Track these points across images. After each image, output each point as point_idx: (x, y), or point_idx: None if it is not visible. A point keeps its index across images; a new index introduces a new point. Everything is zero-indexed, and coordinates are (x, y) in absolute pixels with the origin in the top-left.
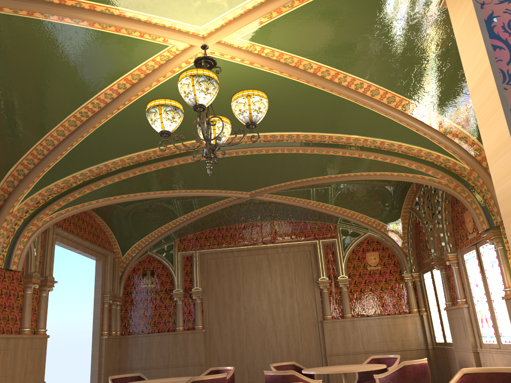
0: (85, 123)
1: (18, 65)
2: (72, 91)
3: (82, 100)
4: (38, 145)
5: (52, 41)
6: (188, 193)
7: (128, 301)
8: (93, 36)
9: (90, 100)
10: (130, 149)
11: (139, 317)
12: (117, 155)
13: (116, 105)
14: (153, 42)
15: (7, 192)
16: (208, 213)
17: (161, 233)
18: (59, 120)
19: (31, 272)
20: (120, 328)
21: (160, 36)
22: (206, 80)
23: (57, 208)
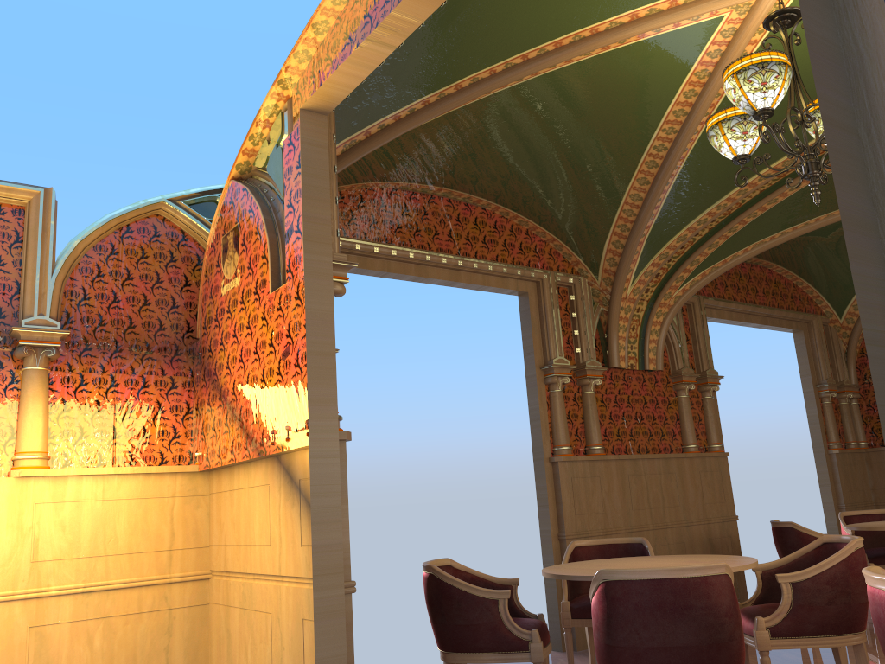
0: (666, 159)
1: (556, 125)
2: (631, 126)
3: (648, 133)
4: (623, 205)
5: (574, 86)
6: None
7: (870, 392)
8: (616, 57)
9: (658, 128)
10: (756, 165)
11: None
12: (738, 180)
13: (694, 122)
14: (697, 23)
15: (611, 273)
16: None
17: None
18: (633, 167)
19: (678, 369)
20: (863, 436)
21: (699, 14)
22: (757, 70)
23: (686, 276)
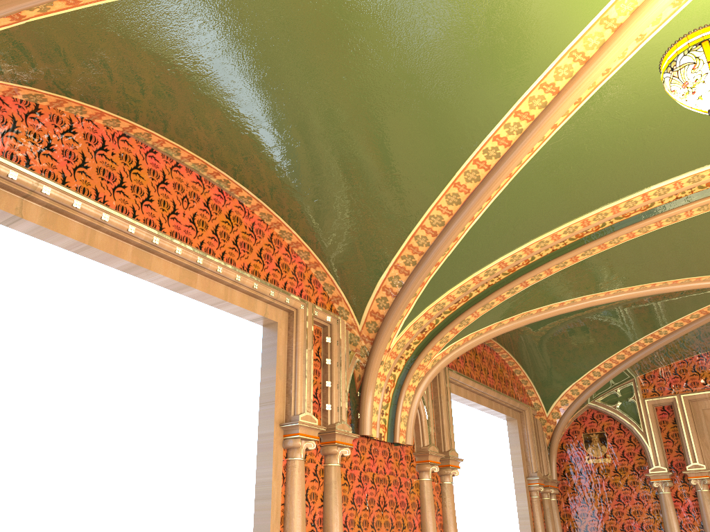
0: (495, 170)
1: (380, 80)
2: (470, 110)
3: (487, 126)
4: (417, 229)
5: (435, 5)
6: (669, 286)
7: (569, 488)
8: None
9: (501, 121)
10: (571, 212)
11: (593, 517)
12: (545, 227)
13: (553, 117)
14: None
15: (379, 317)
16: (702, 322)
17: (610, 368)
18: (448, 176)
19: (424, 446)
20: None
21: None
22: None
23: (451, 337)
